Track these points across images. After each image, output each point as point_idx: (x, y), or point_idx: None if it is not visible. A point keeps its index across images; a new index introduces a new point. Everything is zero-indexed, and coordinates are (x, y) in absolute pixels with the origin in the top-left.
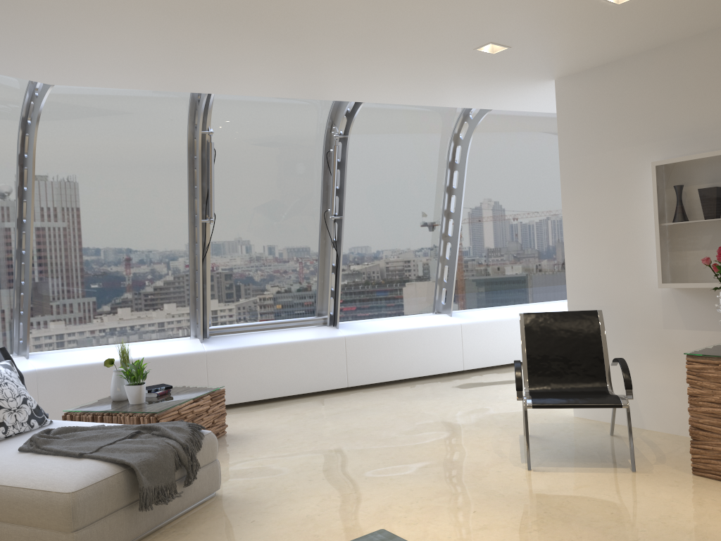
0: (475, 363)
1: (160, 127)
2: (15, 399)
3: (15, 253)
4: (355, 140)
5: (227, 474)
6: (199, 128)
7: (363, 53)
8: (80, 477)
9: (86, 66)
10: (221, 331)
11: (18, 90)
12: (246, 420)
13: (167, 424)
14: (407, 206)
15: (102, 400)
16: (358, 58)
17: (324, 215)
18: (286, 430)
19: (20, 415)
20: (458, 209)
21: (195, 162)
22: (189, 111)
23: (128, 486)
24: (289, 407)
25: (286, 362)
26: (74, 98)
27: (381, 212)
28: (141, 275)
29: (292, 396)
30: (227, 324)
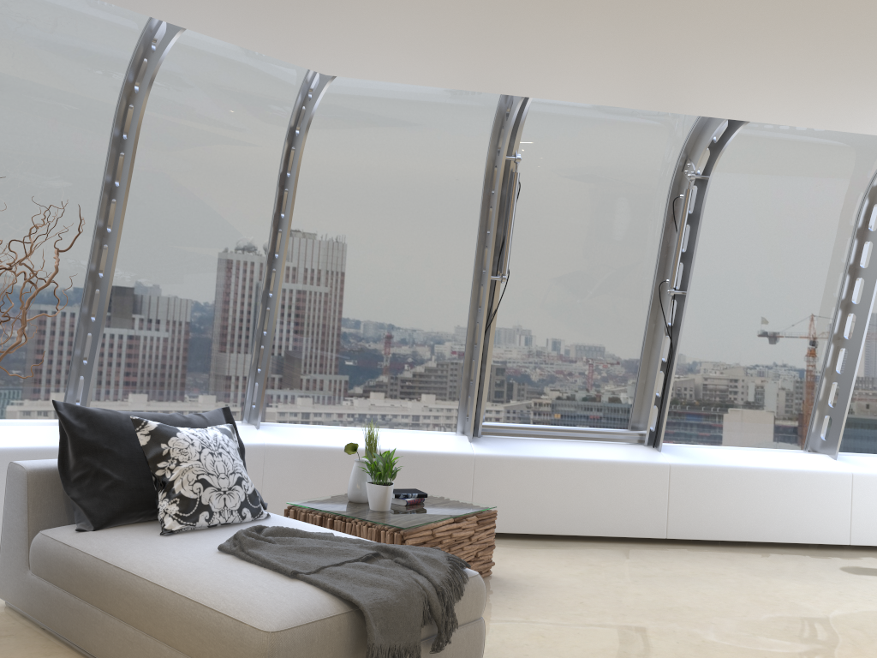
0: (870, 537)
1: (453, 150)
2: (227, 477)
3: (261, 295)
4: (717, 185)
5: (490, 640)
6: (503, 151)
7: (775, 26)
8: (287, 610)
9: (372, 45)
10: (497, 430)
11: (290, 91)
12: (519, 560)
13: (417, 550)
14: (783, 288)
15: (336, 497)
16: (764, 36)
17: (658, 289)
18: (578, 588)
19: (231, 500)
20: (866, 299)
21: (491, 198)
22: (493, 130)
23: (352, 637)
24: (579, 552)
25: (581, 487)
26: (353, 105)
27: (742, 292)
28: (405, 341)
29: (583, 537)
30: (505, 422)
